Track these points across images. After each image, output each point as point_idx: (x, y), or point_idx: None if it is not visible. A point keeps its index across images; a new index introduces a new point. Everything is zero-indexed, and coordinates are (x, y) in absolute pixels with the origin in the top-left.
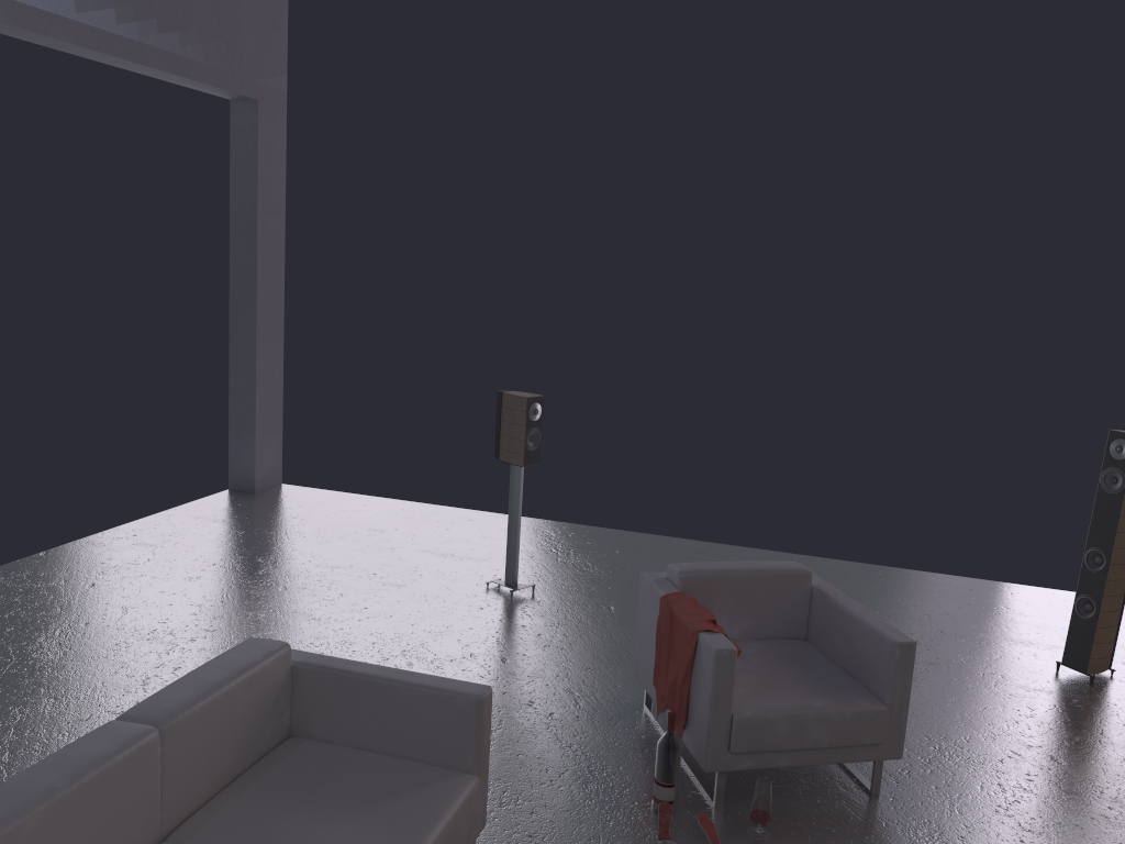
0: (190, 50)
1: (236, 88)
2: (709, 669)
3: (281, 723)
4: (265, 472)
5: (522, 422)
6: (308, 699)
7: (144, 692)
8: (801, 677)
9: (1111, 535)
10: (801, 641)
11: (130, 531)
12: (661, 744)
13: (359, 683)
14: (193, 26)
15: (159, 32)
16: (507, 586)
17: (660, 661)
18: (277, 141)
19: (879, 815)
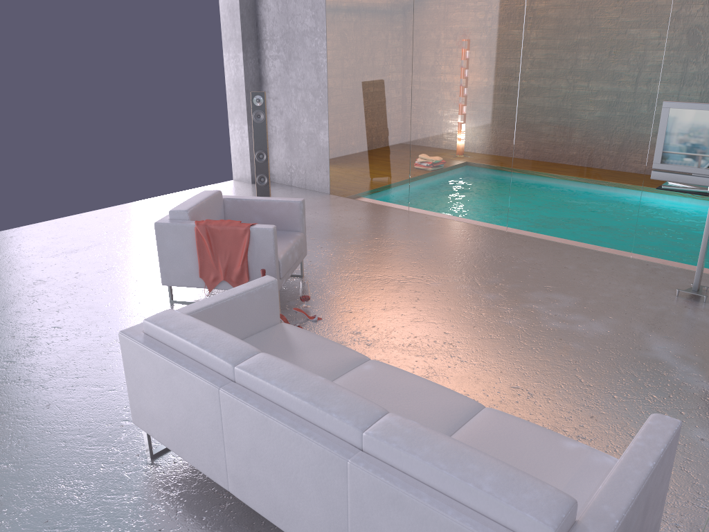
0: None
1: None
2: (268, 241)
3: None
4: None
5: None
6: None
7: None
8: None
9: (265, 143)
10: None
11: None
12: None
13: (217, 308)
14: None
15: None
16: None
17: (205, 261)
18: None
19: (317, 280)
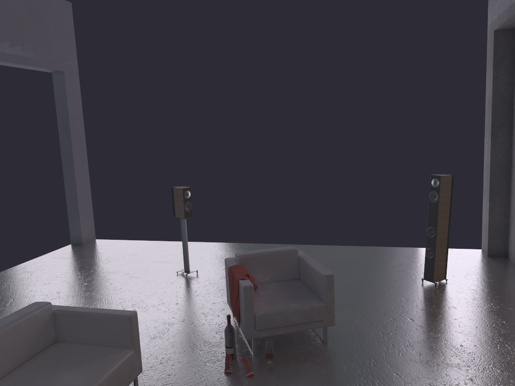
0: (27, 53)
1: (52, 67)
2: (242, 295)
3: (50, 337)
4: (86, 234)
5: (182, 199)
6: (61, 325)
7: None
8: (289, 295)
9: (436, 220)
10: (296, 280)
11: (22, 266)
12: (225, 329)
13: (81, 315)
14: (28, 42)
15: (11, 47)
16: (185, 272)
17: (231, 295)
18: (75, 88)
19: (325, 350)
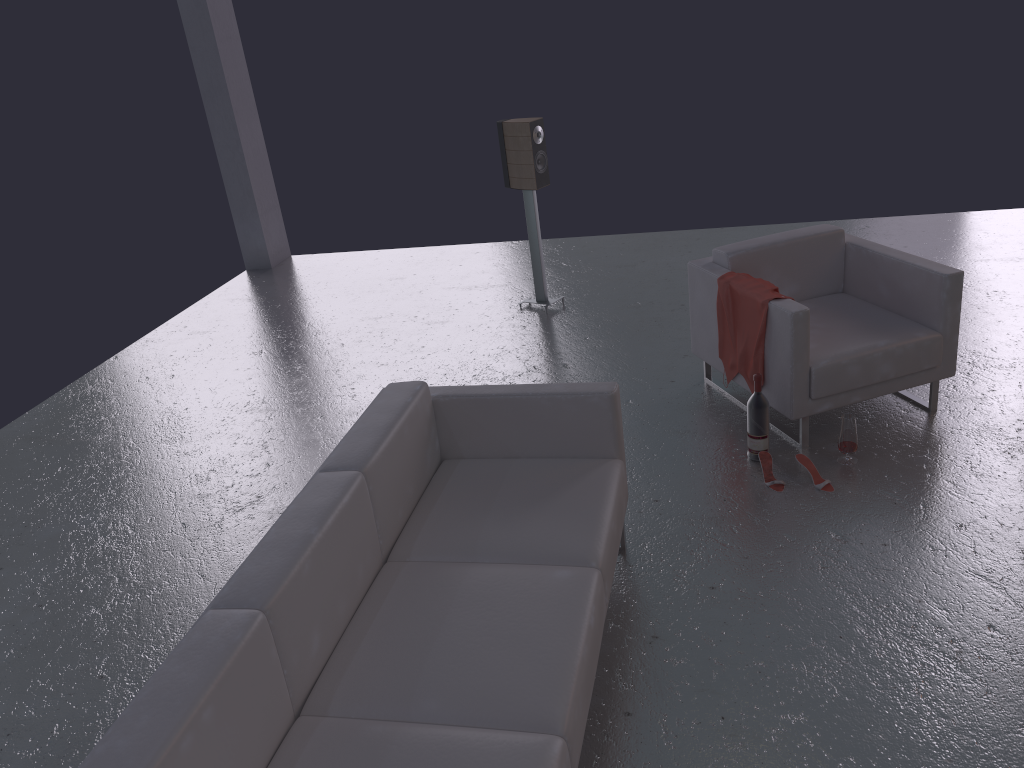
0: None
1: None
2: (785, 332)
3: (435, 450)
4: (275, 247)
5: (528, 147)
6: (452, 426)
7: (269, 454)
8: (857, 324)
9: None
10: (841, 294)
11: (179, 324)
12: (752, 404)
13: (498, 402)
14: None
15: None
16: (539, 303)
17: (725, 335)
18: None
19: (943, 426)
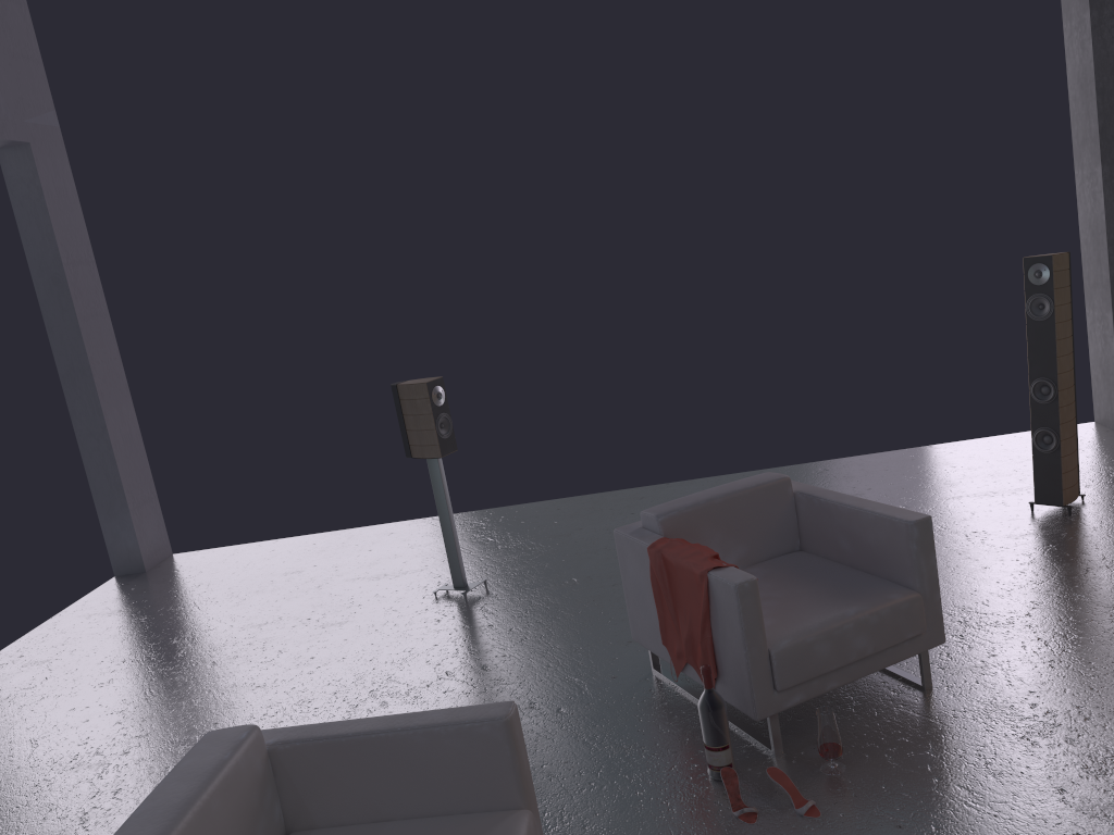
0: None
1: (0, 133)
2: (732, 609)
3: (275, 822)
4: (151, 546)
5: (428, 410)
6: (298, 783)
7: (86, 832)
8: (820, 589)
9: (1052, 362)
10: (798, 552)
11: (14, 653)
12: (704, 705)
13: (357, 745)
14: None
15: None
16: (457, 589)
17: (665, 616)
18: (64, 184)
19: (943, 709)
